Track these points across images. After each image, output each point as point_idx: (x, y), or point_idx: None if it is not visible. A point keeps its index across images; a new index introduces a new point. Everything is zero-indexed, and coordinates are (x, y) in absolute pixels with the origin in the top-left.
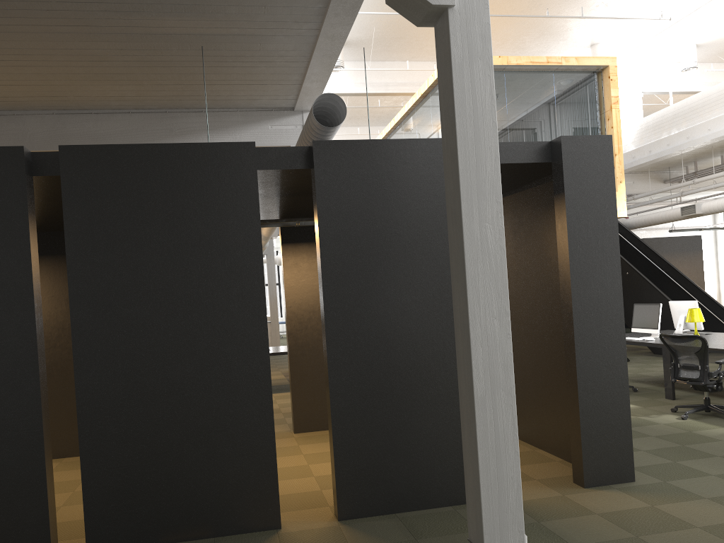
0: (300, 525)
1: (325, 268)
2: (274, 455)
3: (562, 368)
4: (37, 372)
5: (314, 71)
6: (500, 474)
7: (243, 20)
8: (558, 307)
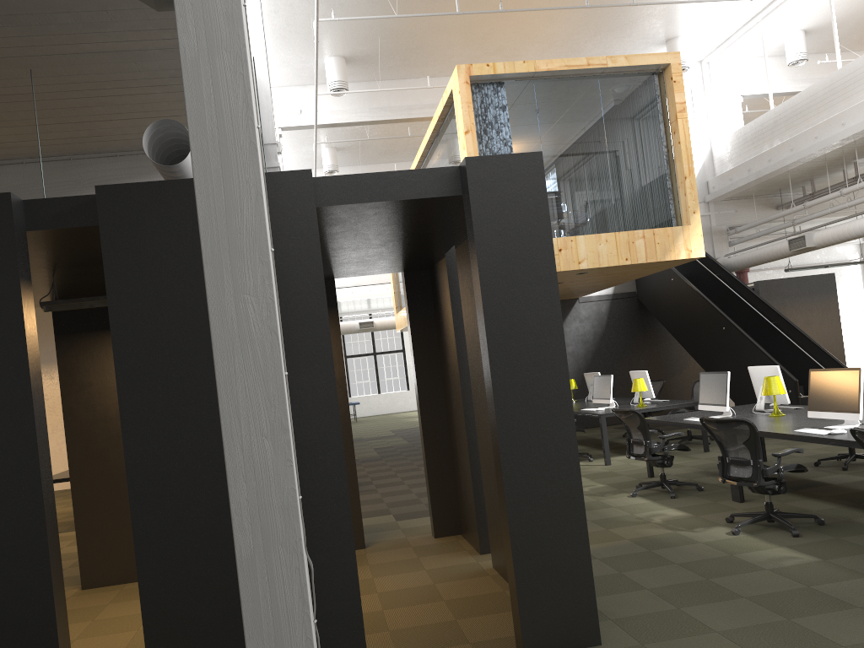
0: None
1: (121, 363)
2: (55, 632)
3: None
4: None
5: None
6: None
7: (89, 31)
8: None
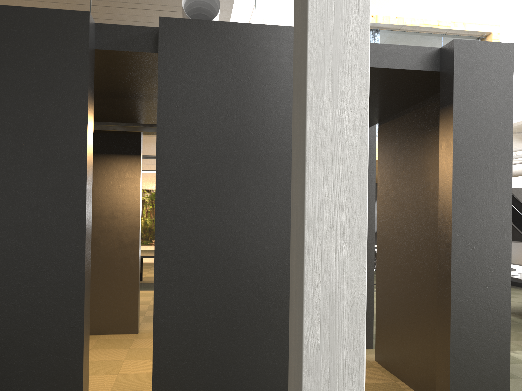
0: None
1: (161, 166)
2: (80, 381)
3: (432, 302)
4: None
5: None
6: None
7: None
8: (434, 236)
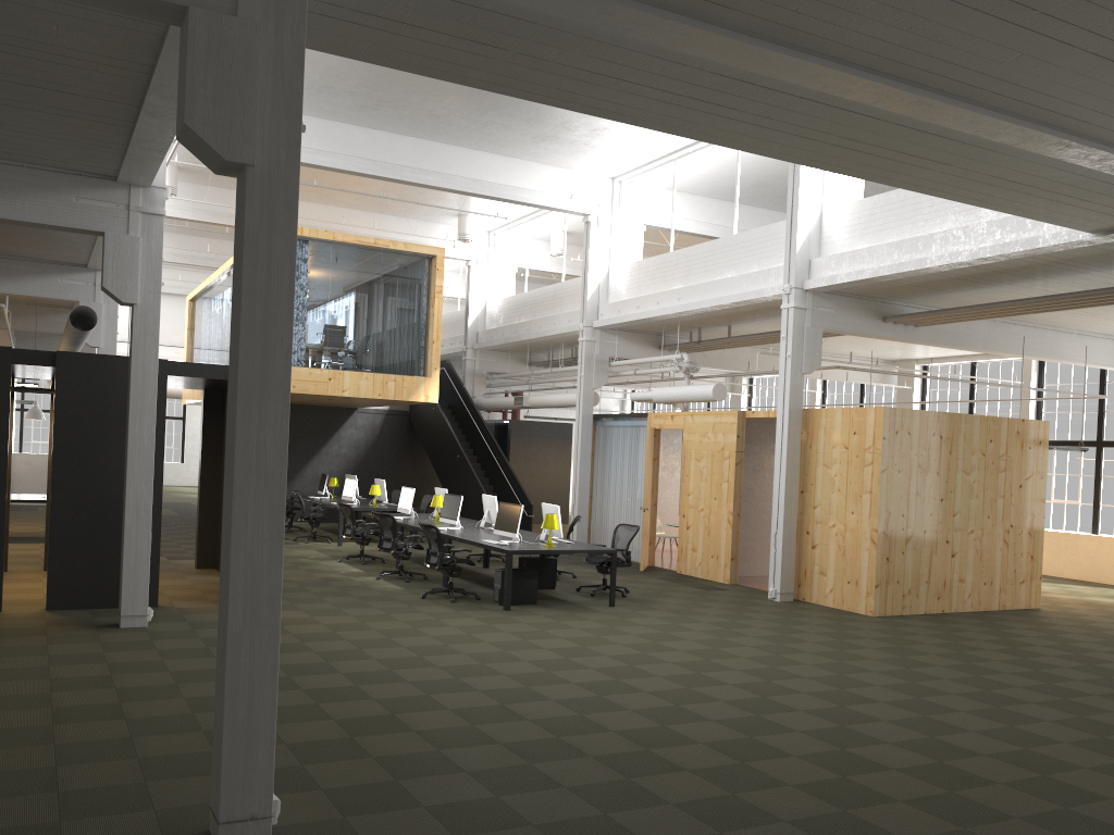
0: (16, 611)
1: (56, 438)
2: (2, 561)
3: None
4: None
5: (99, 251)
6: (136, 571)
7: None
8: None
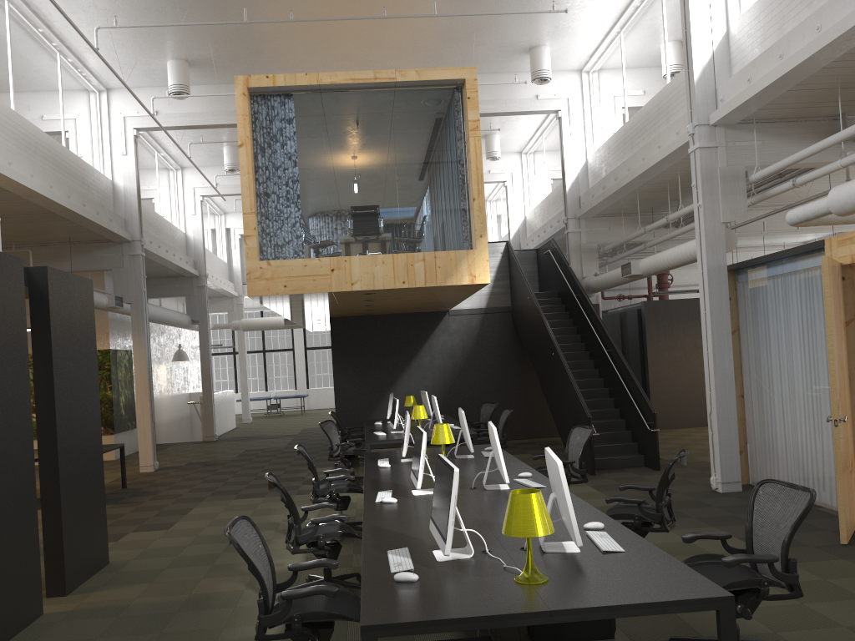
0: None
1: None
2: None
3: None
4: None
5: None
6: None
7: None
8: None
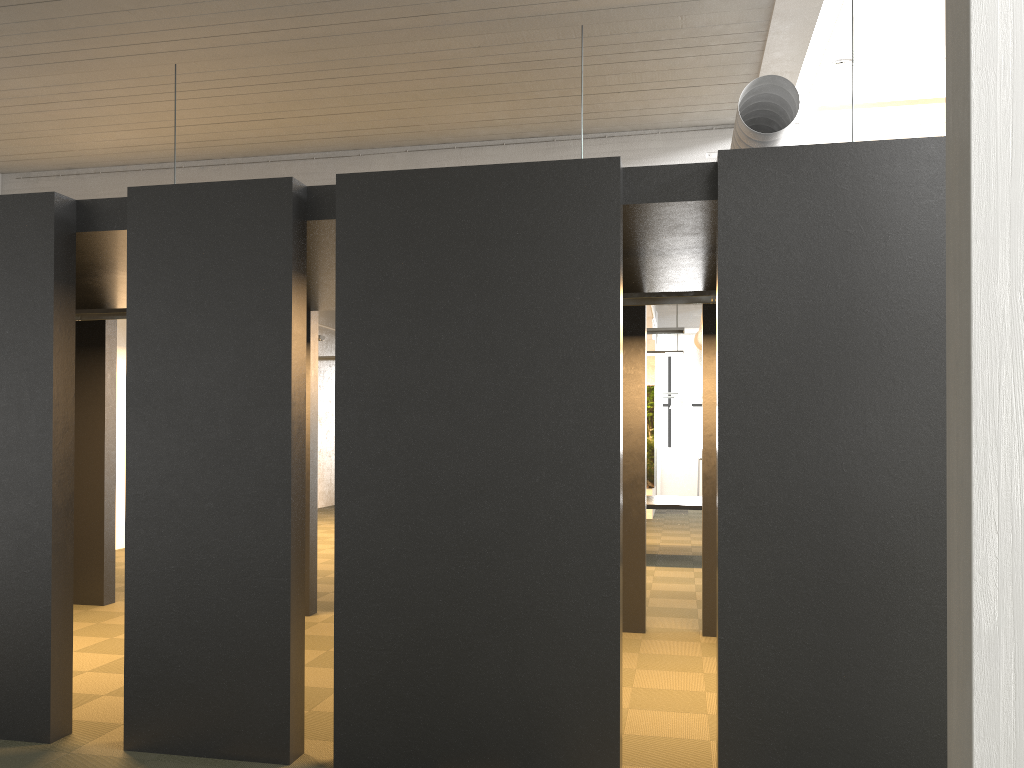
0: None
1: (725, 368)
2: (616, 672)
3: None
4: (288, 498)
5: (774, 55)
6: None
7: None
8: None
